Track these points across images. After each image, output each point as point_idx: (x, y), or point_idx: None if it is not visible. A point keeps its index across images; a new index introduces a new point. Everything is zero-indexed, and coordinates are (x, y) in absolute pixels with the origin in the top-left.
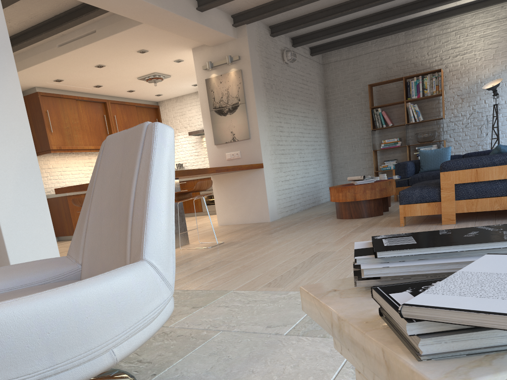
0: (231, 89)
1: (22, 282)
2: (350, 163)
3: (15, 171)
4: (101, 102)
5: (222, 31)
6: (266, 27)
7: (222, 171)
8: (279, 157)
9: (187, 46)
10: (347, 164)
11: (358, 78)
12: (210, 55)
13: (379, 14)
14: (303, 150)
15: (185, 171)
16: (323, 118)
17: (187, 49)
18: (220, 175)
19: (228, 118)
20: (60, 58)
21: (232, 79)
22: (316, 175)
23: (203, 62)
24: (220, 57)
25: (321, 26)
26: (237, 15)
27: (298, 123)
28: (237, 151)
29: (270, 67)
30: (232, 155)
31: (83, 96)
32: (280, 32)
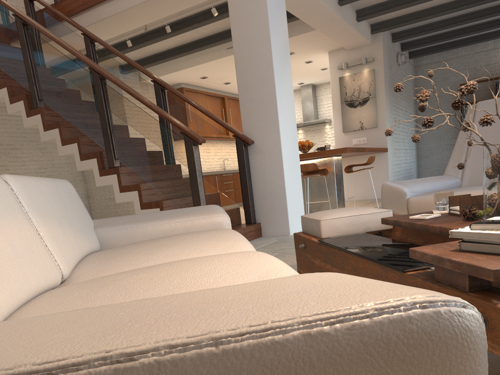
0: (363, 86)
1: (436, 186)
2: (435, 153)
3: (289, 138)
4: (220, 97)
5: (366, 38)
6: (390, 34)
7: (371, 151)
8: (394, 143)
9: (326, 50)
10: (432, 154)
11: (447, 78)
12: (345, 57)
13: (484, 24)
14: (405, 139)
15: (357, 149)
16: (414, 113)
17: (324, 52)
18: (345, 158)
19: (357, 110)
20: (225, 58)
21: (365, 77)
22: (410, 162)
23: (338, 63)
24: (355, 59)
25: (431, 33)
26: (376, 24)
27: (403, 116)
28: (363, 137)
29: (391, 68)
30: (358, 141)
31: (210, 92)
32: (402, 38)
